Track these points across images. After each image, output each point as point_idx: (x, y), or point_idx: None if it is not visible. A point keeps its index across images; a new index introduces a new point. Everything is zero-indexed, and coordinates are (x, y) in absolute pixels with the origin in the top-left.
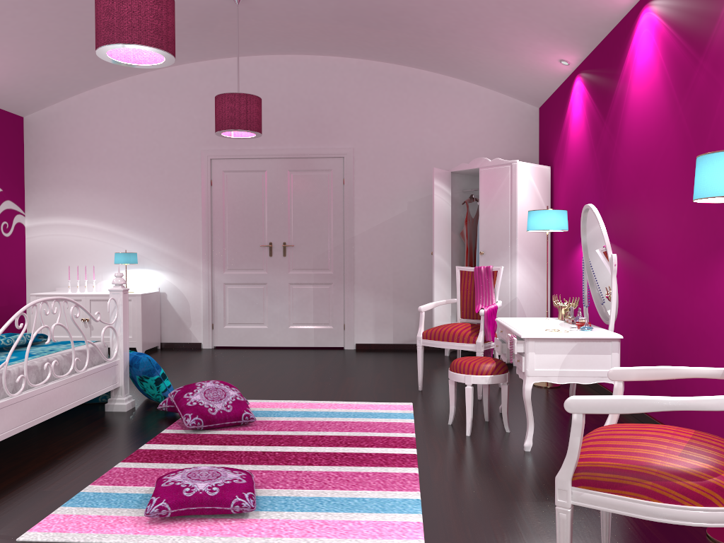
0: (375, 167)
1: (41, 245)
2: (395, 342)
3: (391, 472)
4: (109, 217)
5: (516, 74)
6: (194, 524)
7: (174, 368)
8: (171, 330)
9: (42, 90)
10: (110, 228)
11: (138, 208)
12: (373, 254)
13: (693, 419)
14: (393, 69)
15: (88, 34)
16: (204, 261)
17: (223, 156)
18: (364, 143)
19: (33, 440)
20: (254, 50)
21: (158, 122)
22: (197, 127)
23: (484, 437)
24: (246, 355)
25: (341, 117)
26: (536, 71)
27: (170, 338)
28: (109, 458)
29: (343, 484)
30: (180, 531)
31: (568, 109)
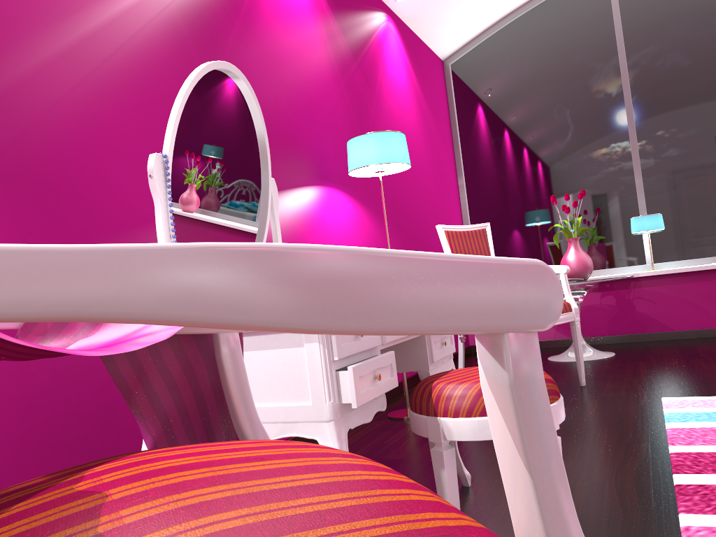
0: None
1: None
2: None
3: (712, 445)
4: None
5: None
6: None
7: None
8: None
9: None
10: None
11: None
12: None
13: None
14: None
15: None
16: None
17: None
18: None
19: None
20: None
21: None
22: None
23: None
24: None
25: None
26: None
27: None
28: None
29: None
30: None
31: None
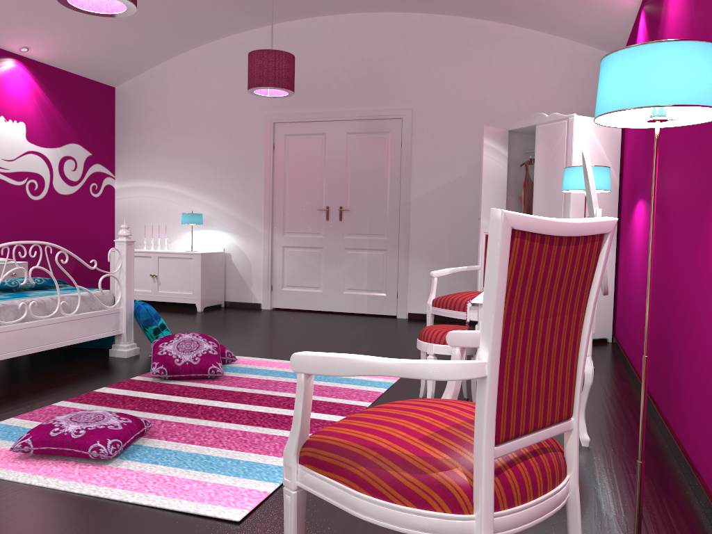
0: (435, 128)
1: (127, 206)
2: None
3: None
4: (183, 180)
5: (583, 17)
6: (53, 464)
7: (215, 324)
8: (234, 290)
9: (124, 61)
10: (184, 190)
11: (208, 171)
12: (429, 220)
13: (683, 415)
14: (457, 22)
15: (148, 2)
16: (265, 224)
17: (285, 120)
18: (424, 102)
19: (20, 375)
20: (314, 11)
21: (227, 88)
22: None
23: None
24: (294, 317)
25: (400, 76)
26: (602, 11)
27: (233, 297)
28: (60, 396)
29: (237, 444)
30: (33, 469)
31: None
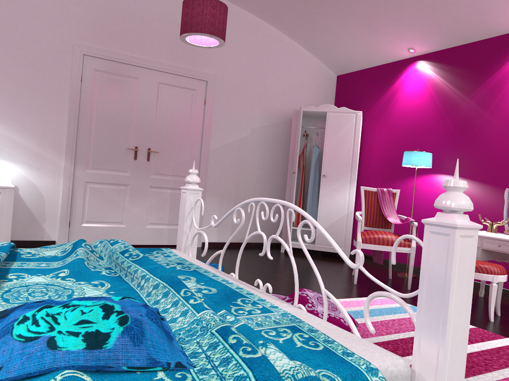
0: (230, 95)
1: None
2: (232, 241)
3: None
4: None
5: (354, 49)
6: None
7: None
8: (20, 227)
9: None
10: None
11: None
12: (222, 167)
13: None
14: (250, 18)
15: None
16: (67, 158)
17: (98, 55)
18: (224, 73)
19: None
20: None
21: (25, 0)
22: (71, 18)
23: (502, 321)
24: None
25: None
26: (375, 51)
27: (19, 235)
28: None
29: None
30: None
31: (397, 83)
